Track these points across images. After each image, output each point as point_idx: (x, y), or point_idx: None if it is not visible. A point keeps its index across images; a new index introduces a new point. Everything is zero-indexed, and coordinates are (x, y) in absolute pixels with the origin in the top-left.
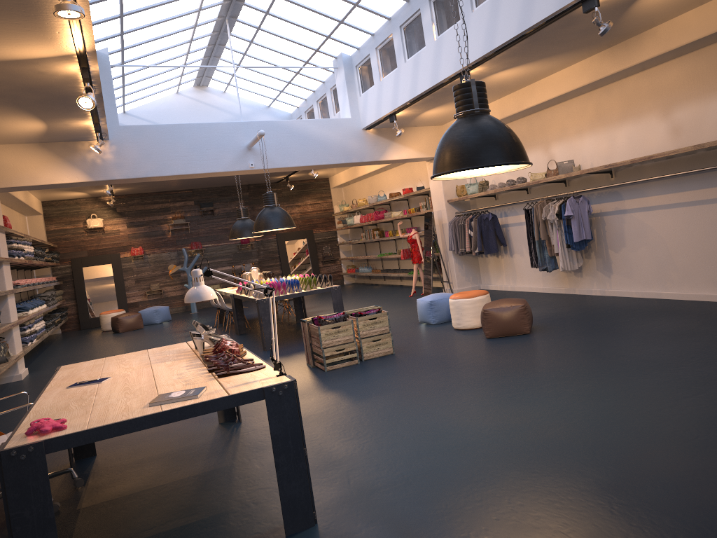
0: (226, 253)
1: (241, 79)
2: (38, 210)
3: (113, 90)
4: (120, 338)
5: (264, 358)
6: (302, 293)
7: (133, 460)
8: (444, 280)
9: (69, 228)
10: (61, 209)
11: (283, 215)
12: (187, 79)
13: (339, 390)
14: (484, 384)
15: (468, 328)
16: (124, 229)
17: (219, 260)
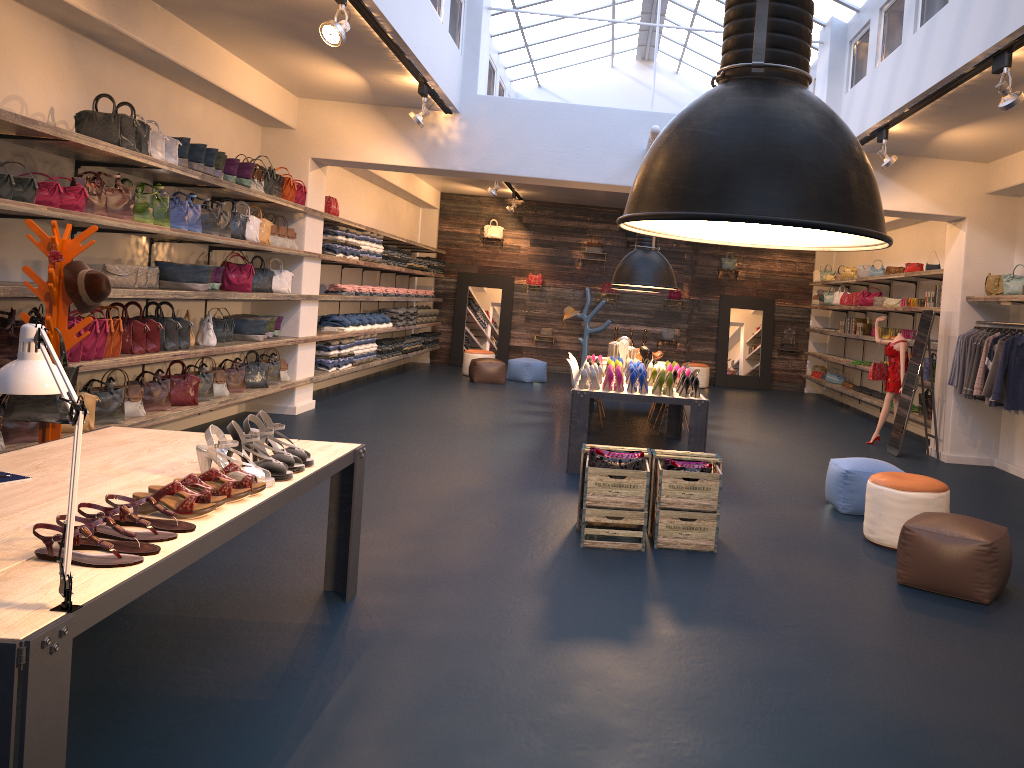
0: (646, 307)
1: (695, 54)
2: (429, 202)
3: (479, 42)
4: (462, 390)
5: (547, 484)
6: (643, 398)
7: (140, 612)
8: (931, 432)
9: (464, 233)
10: (460, 206)
11: (658, 266)
12: (623, 47)
13: (545, 599)
14: (773, 711)
15: (885, 545)
16: (526, 247)
17: (635, 314)
